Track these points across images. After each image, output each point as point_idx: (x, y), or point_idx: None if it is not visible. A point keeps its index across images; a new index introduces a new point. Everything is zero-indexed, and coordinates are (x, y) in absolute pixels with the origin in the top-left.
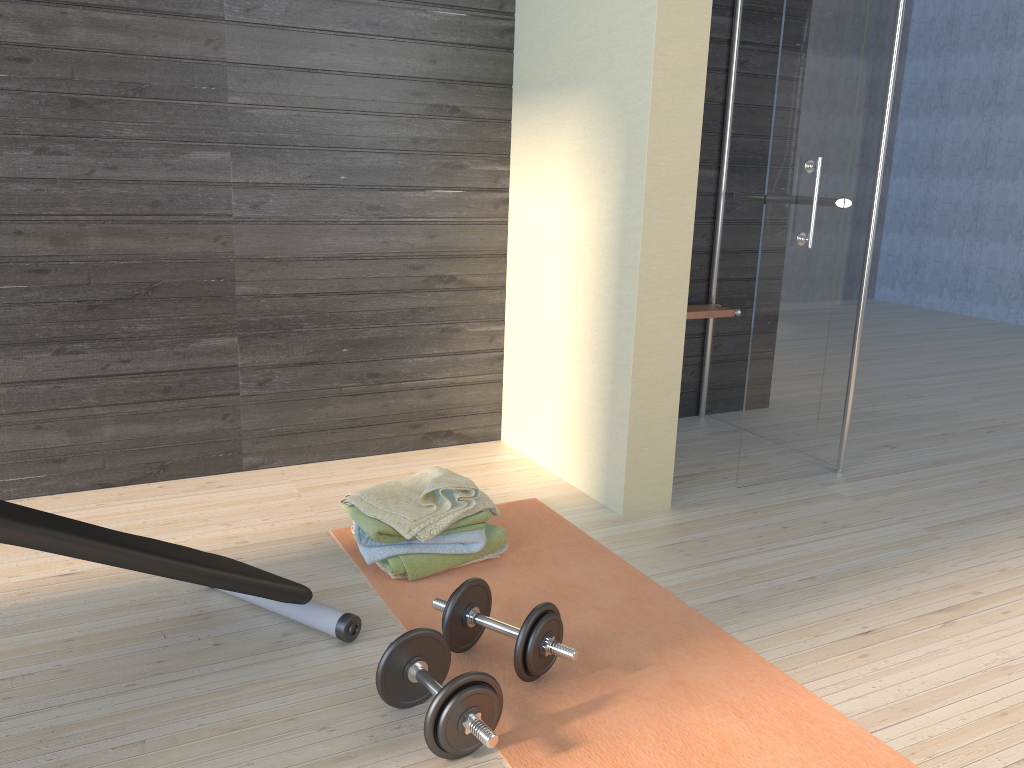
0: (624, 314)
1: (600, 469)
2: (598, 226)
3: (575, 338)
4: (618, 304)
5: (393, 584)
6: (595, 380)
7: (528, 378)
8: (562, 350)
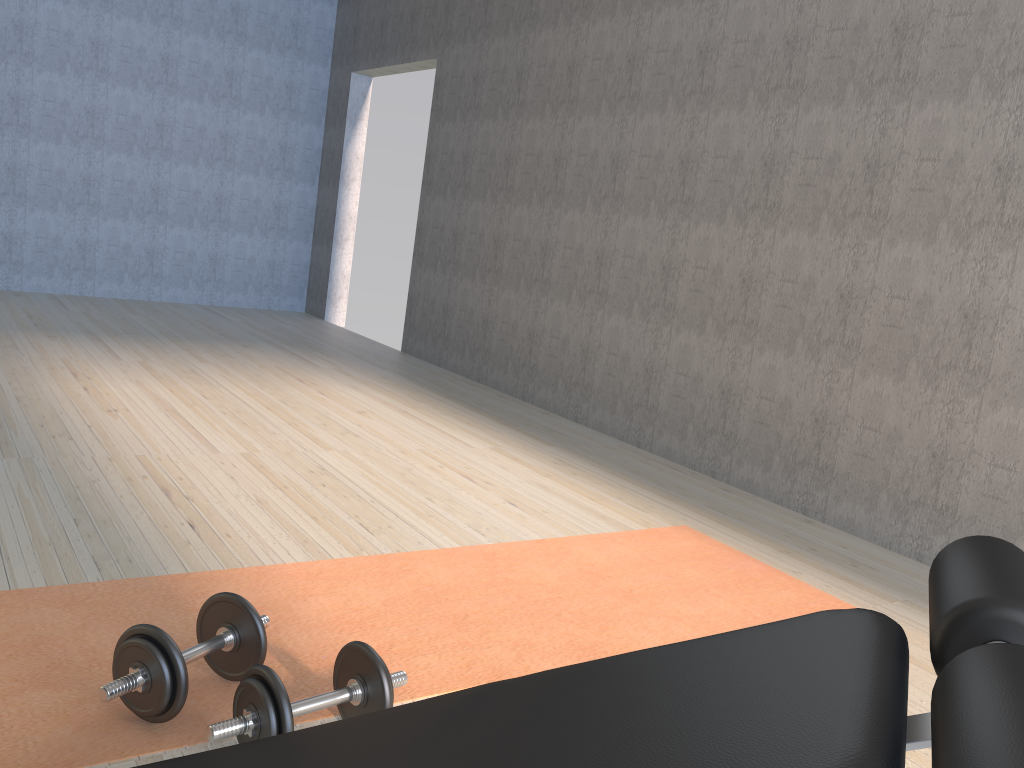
0: None
1: None
2: None
3: None
4: None
5: None
6: None
7: None
8: None
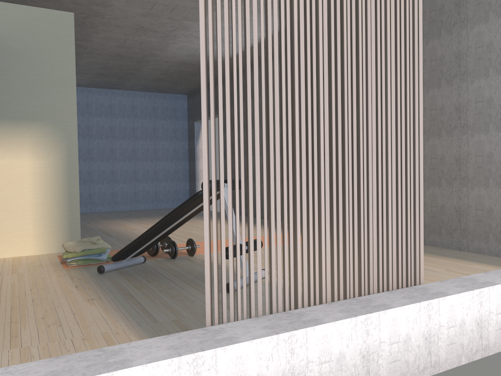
0: (73, 189)
1: (66, 240)
2: (54, 164)
3: (44, 202)
4: (69, 186)
5: (112, 262)
6: (59, 213)
7: (8, 226)
8: (35, 208)
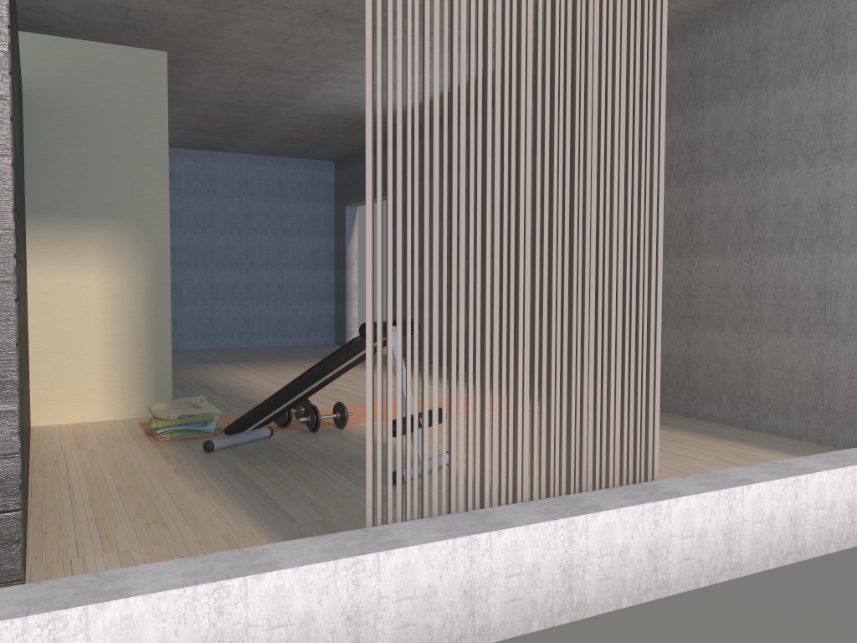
0: (162, 322)
1: (151, 400)
2: (134, 284)
3: (118, 342)
4: (156, 318)
5: (223, 434)
6: (141, 358)
7: (66, 376)
8: (105, 351)
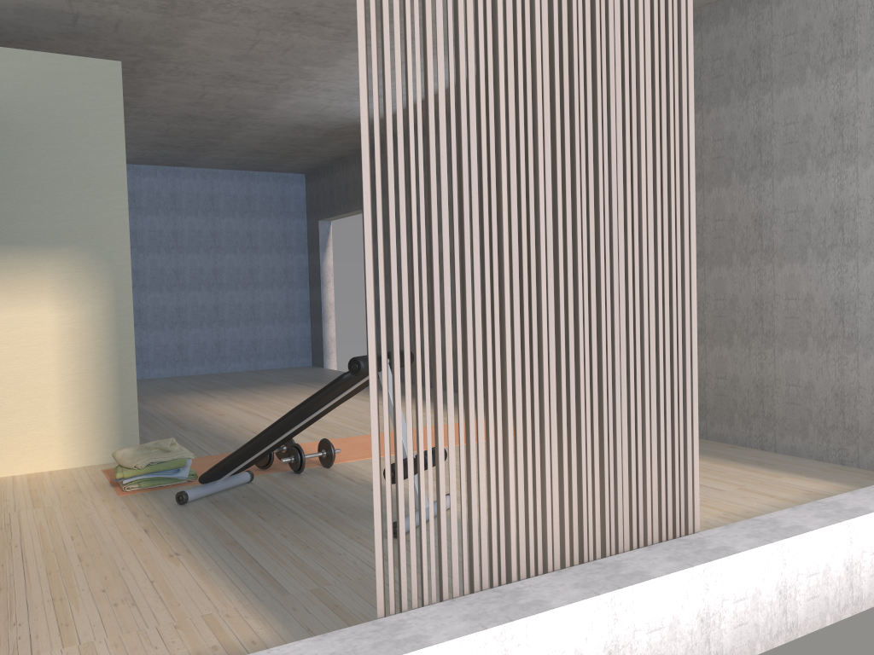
0: (125, 357)
1: (116, 443)
2: (93, 317)
3: (77, 381)
4: (119, 353)
5: (198, 481)
6: (103, 398)
7: (19, 422)
8: (62, 392)
